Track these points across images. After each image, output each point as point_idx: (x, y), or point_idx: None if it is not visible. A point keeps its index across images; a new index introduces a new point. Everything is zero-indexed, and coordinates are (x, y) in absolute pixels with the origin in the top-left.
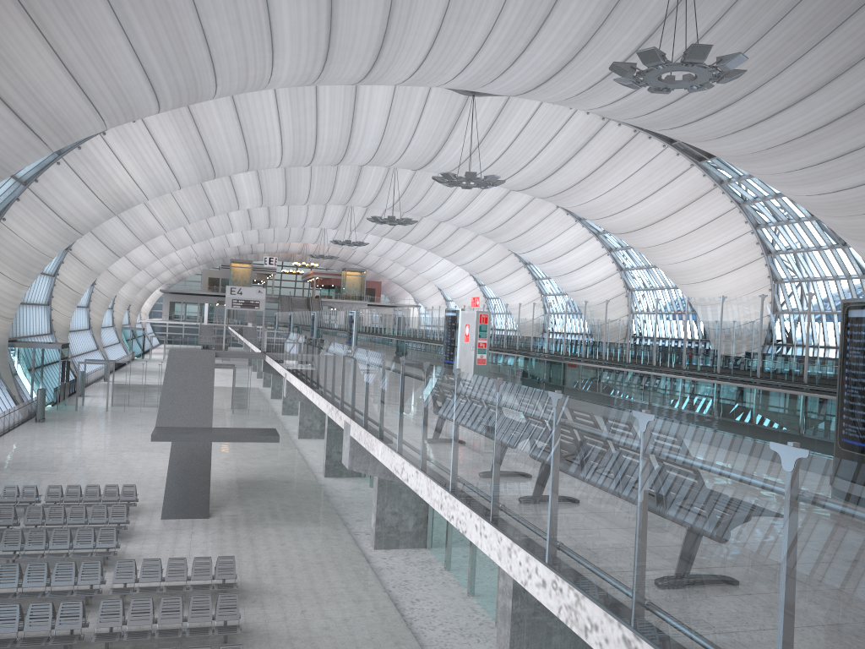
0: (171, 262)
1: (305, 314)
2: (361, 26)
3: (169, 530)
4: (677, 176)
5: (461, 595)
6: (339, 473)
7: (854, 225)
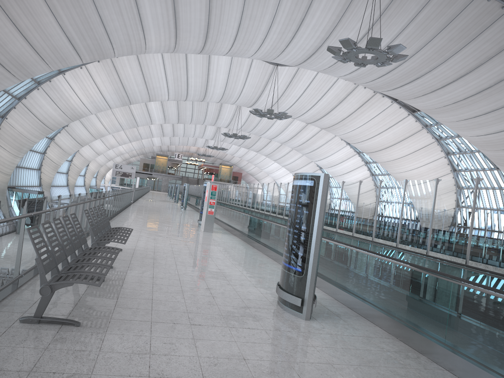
0: (119, 152)
1: None
2: (194, 19)
3: None
4: (399, 120)
5: None
6: None
7: (498, 156)
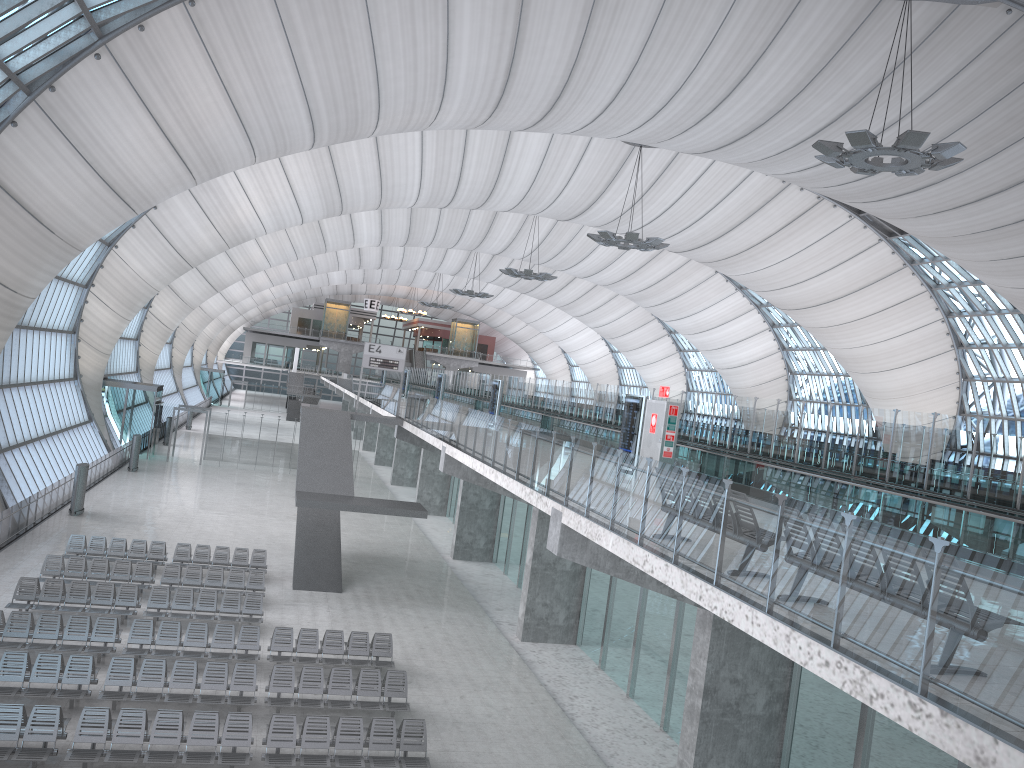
0: (262, 298)
1: (416, 371)
2: (541, 76)
3: (304, 601)
4: (861, 251)
5: (620, 696)
6: (468, 556)
7: None
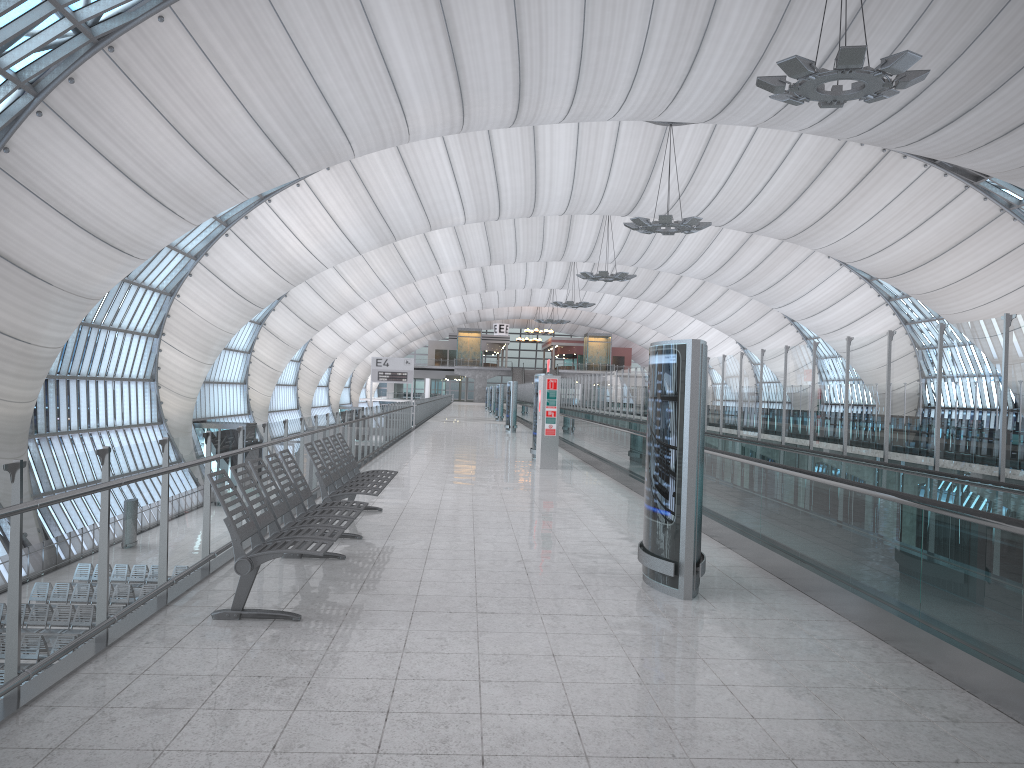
0: (387, 334)
1: (520, 388)
2: (491, 64)
3: None
4: (948, 201)
5: None
6: None
7: None
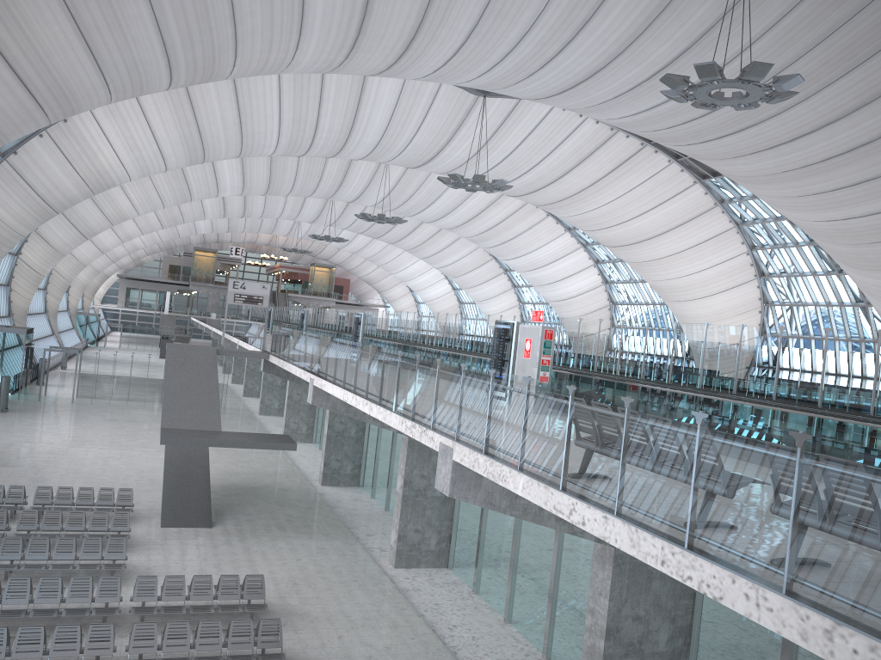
0: (133, 246)
1: (280, 310)
2: (397, 15)
3: (172, 540)
4: (678, 192)
5: (498, 622)
6: (336, 482)
7: (858, 253)
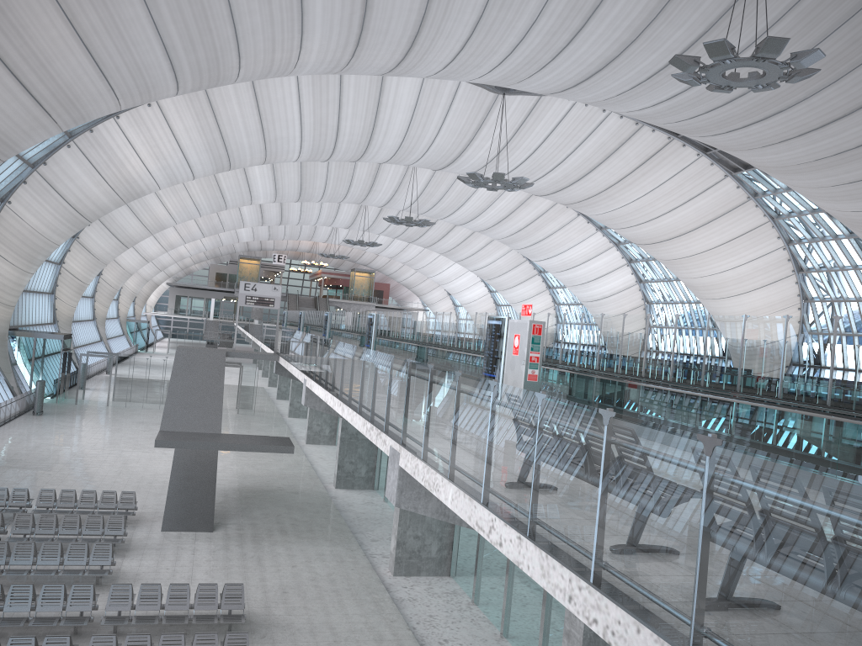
0: (179, 255)
1: (314, 314)
2: (398, 9)
3: (170, 544)
4: (709, 186)
5: (493, 636)
6: (350, 485)
7: None
